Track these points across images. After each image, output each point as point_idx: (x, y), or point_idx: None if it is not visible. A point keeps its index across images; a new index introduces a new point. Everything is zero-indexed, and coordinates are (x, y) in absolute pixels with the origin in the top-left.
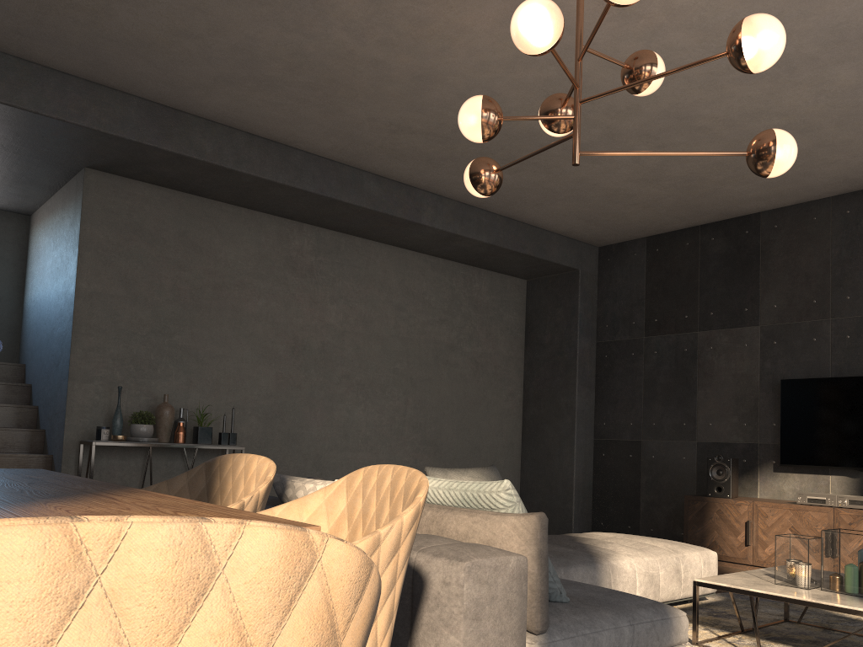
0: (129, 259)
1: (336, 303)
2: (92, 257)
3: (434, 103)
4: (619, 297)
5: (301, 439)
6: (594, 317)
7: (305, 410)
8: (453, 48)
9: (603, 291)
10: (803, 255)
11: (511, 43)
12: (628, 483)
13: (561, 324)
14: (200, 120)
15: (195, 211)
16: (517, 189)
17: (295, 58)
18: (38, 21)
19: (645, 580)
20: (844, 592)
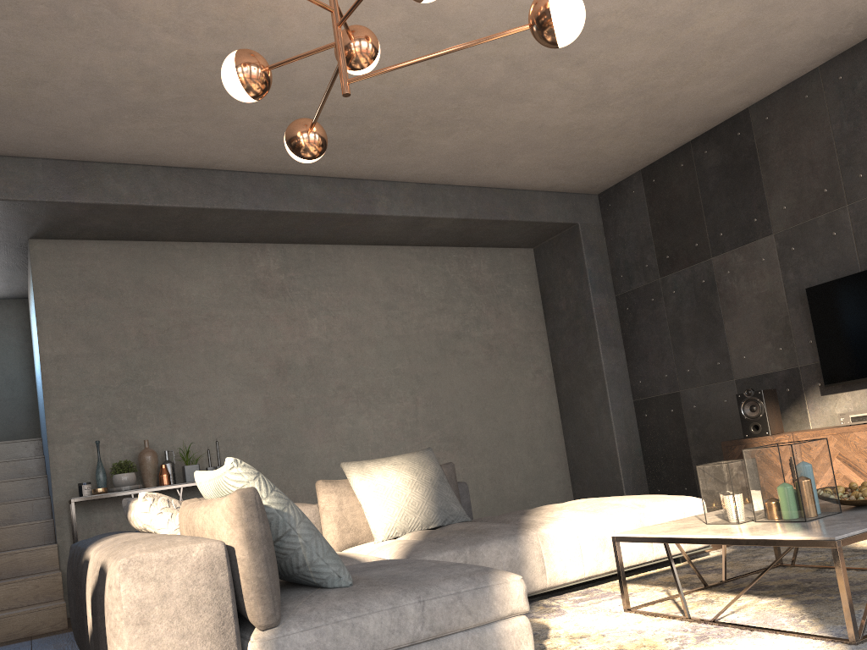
0: (88, 316)
1: (317, 316)
2: (51, 322)
3: (311, 83)
4: (627, 242)
5: (303, 459)
6: (607, 269)
7: (303, 430)
8: (283, 18)
9: (610, 239)
10: (803, 142)
11: None
12: (675, 441)
13: (573, 286)
14: (110, 166)
15: (147, 256)
16: (465, 153)
17: (145, 76)
18: None
19: (594, 544)
20: (778, 520)
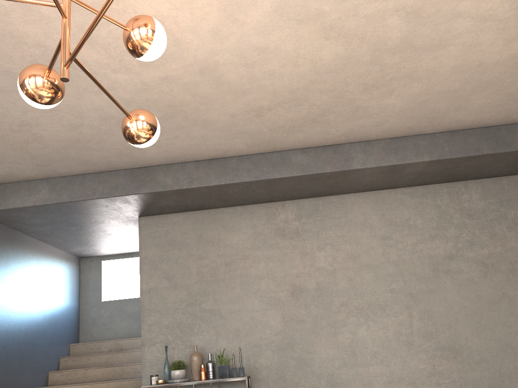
0: (168, 262)
1: (323, 250)
2: (147, 267)
3: (242, 81)
4: None
5: (311, 362)
6: None
7: (311, 338)
8: (180, 37)
9: None
10: None
11: (200, 3)
12: None
13: None
14: (162, 167)
15: (205, 219)
16: (416, 106)
17: (131, 106)
18: (33, 156)
19: None
20: None
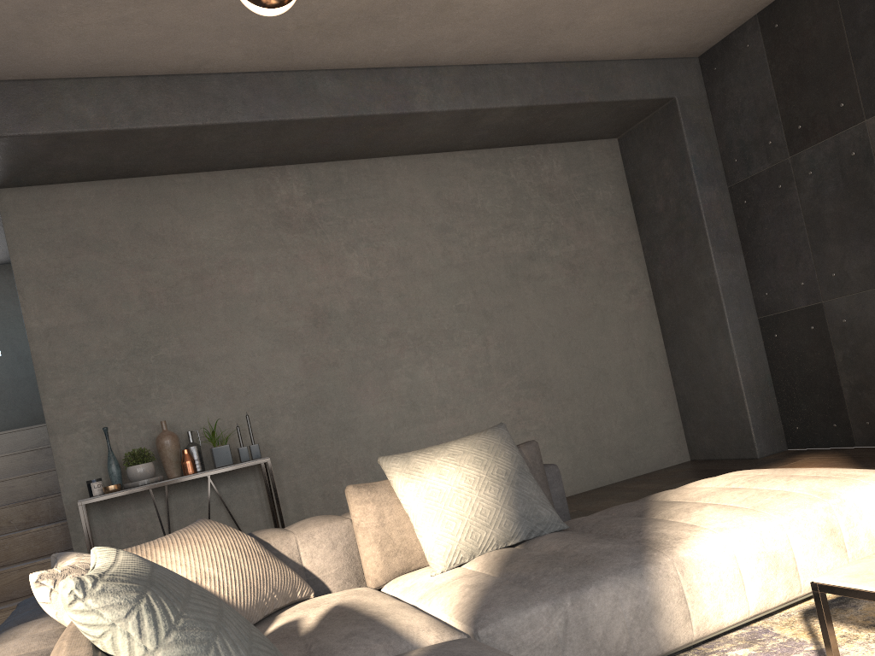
0: (79, 277)
1: (356, 249)
2: (34, 289)
3: None
4: (741, 115)
5: (356, 425)
6: (716, 154)
7: (351, 390)
8: None
9: (718, 114)
10: None
11: None
12: (818, 366)
13: (672, 180)
14: (69, 83)
15: (142, 196)
16: (522, 14)
17: None
18: None
19: (761, 566)
20: None
